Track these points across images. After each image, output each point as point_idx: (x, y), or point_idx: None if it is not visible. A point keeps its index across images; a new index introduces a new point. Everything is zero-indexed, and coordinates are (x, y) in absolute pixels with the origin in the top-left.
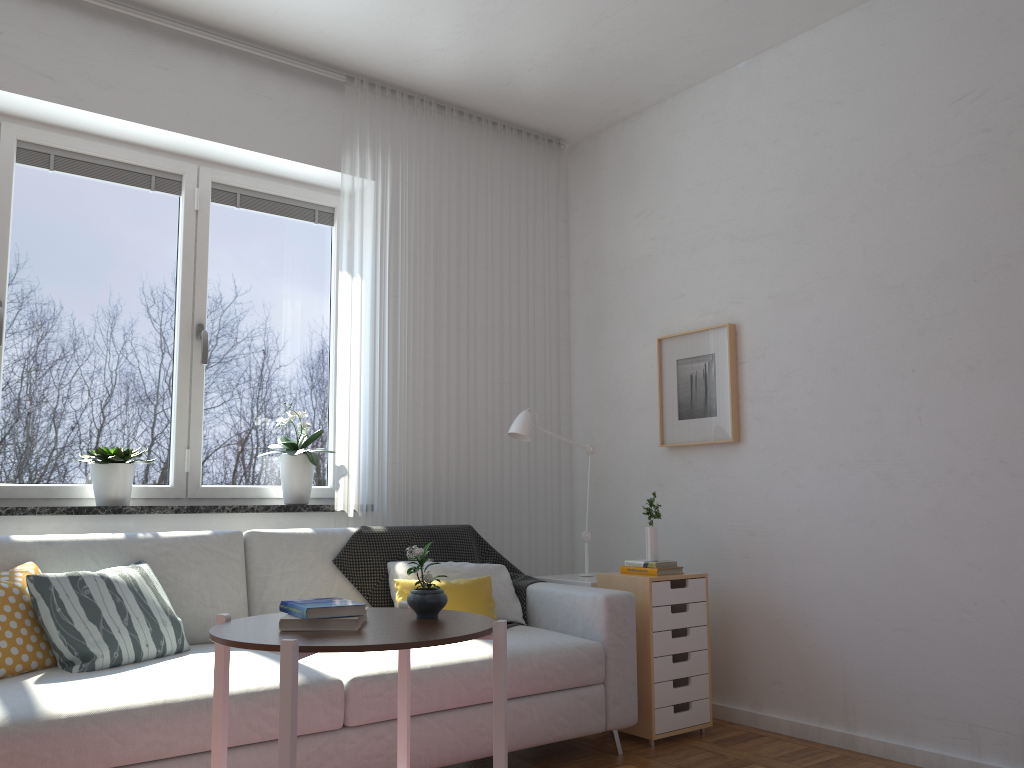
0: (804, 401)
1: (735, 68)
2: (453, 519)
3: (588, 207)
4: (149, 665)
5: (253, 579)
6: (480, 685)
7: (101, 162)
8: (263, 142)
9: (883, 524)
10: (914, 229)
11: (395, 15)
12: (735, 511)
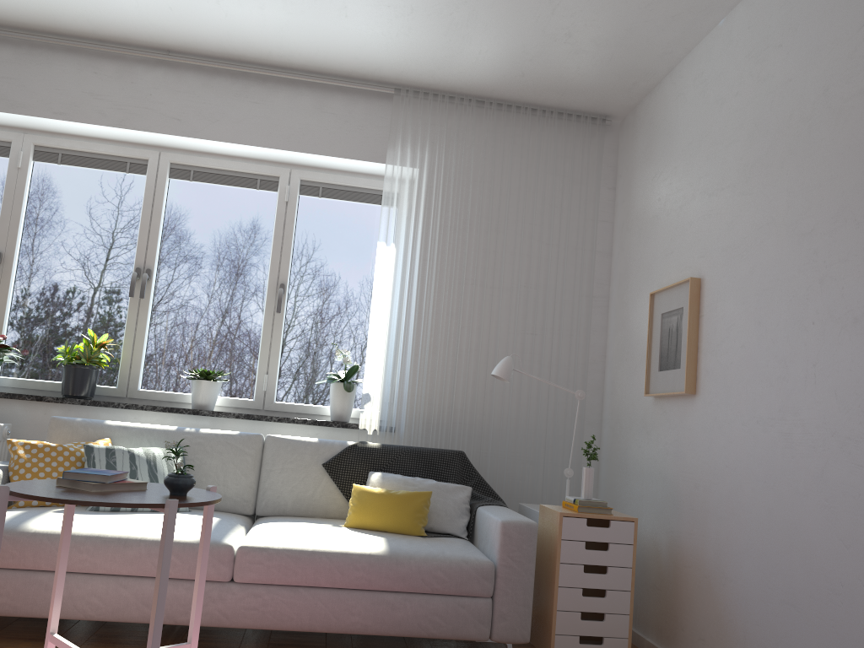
0: (737, 355)
1: (717, 26)
2: (465, 446)
3: (626, 175)
4: (134, 514)
5: (262, 470)
6: (354, 573)
7: (223, 173)
8: (326, 147)
9: (781, 487)
10: (824, 170)
11: (395, 36)
12: (688, 463)
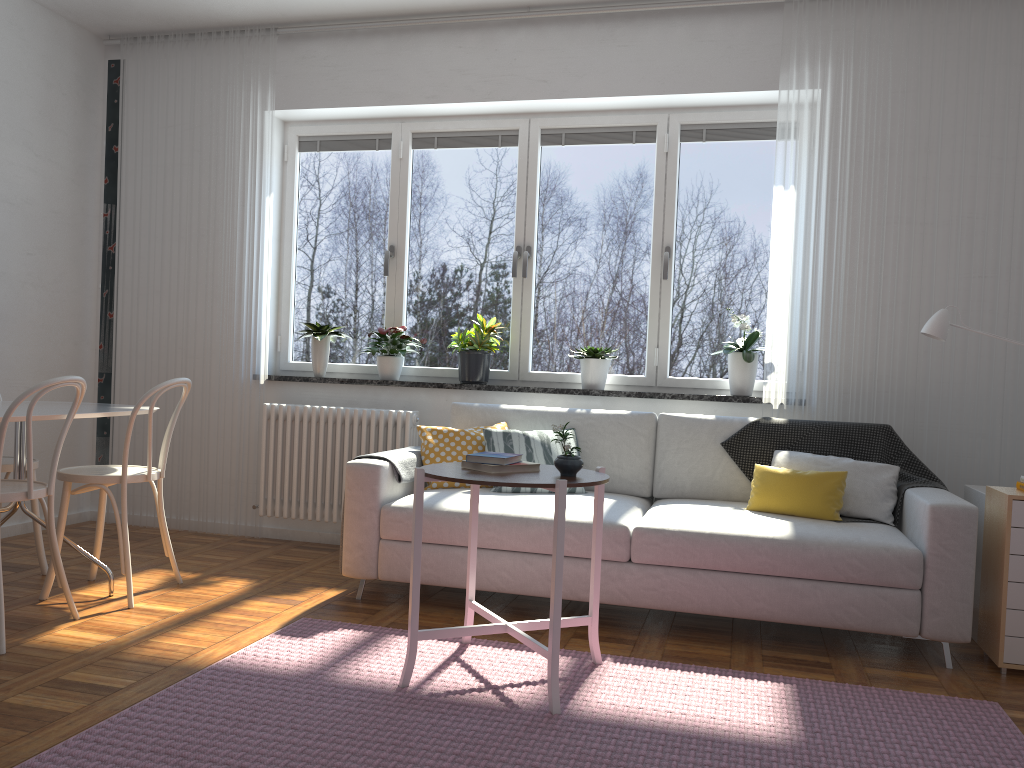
0: None
1: None
2: (894, 419)
3: None
4: (533, 495)
5: (657, 451)
6: (756, 558)
7: (595, 131)
8: (706, 83)
9: None
10: None
11: None
12: None
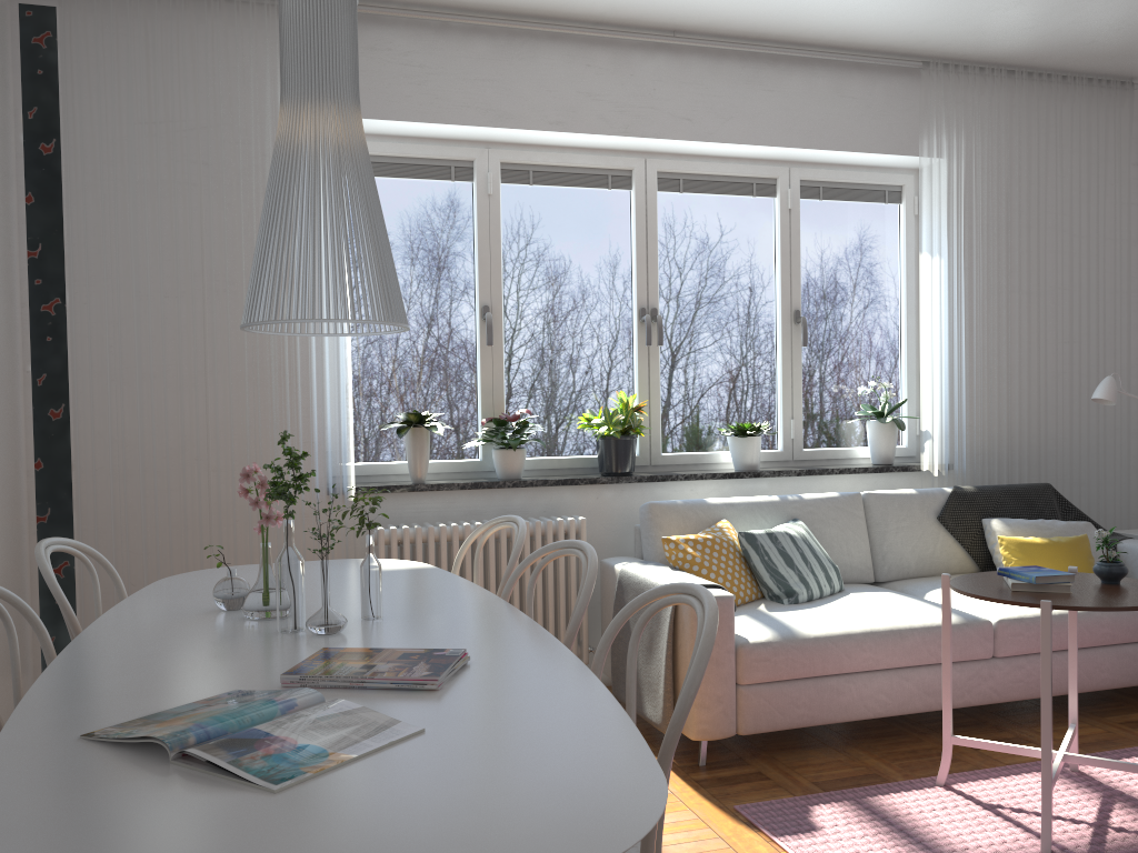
0: None
1: None
2: (1025, 476)
3: None
4: (832, 601)
5: (873, 532)
6: (1100, 631)
7: (715, 179)
8: (850, 141)
9: None
10: None
11: (990, 10)
12: None
